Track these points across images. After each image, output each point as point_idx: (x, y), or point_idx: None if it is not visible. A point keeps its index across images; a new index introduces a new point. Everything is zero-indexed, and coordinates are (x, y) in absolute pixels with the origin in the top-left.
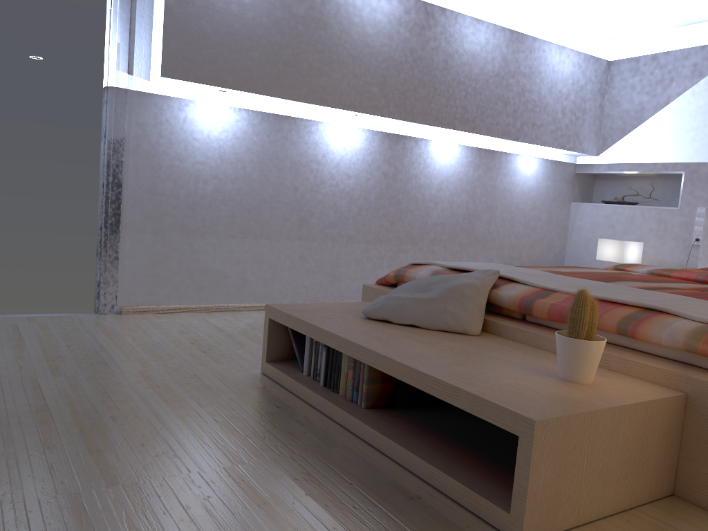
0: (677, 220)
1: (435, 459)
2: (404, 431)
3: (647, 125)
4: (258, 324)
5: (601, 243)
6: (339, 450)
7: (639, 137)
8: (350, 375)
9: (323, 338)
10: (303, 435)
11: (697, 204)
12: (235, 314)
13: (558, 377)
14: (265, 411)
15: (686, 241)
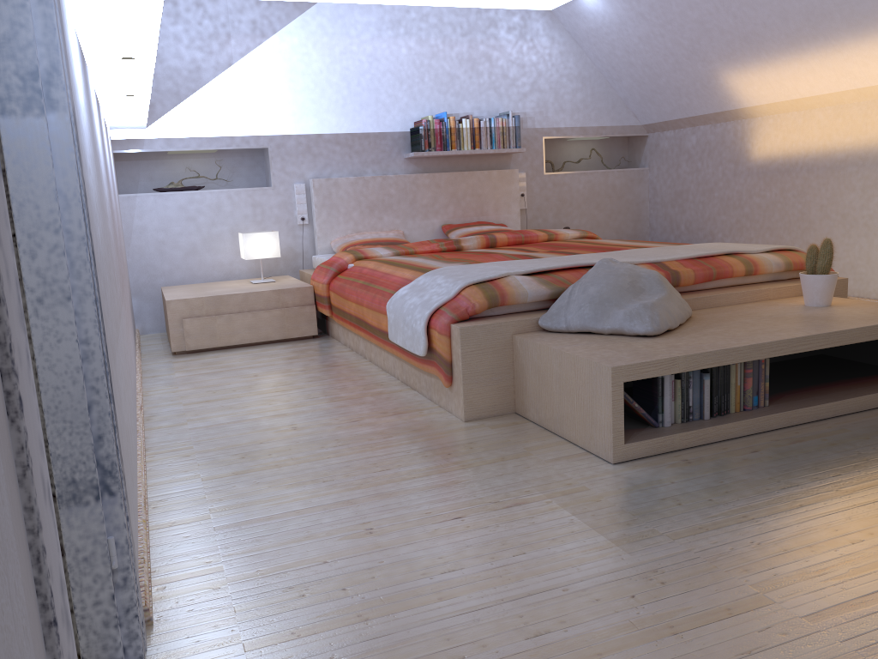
0: (274, 200)
1: (871, 390)
2: (817, 395)
3: (210, 89)
4: (284, 478)
5: (248, 239)
6: (852, 428)
7: (203, 105)
8: (751, 383)
9: (746, 356)
10: (833, 440)
11: (292, 181)
12: (183, 501)
13: (819, 307)
14: (775, 456)
15: (290, 222)
